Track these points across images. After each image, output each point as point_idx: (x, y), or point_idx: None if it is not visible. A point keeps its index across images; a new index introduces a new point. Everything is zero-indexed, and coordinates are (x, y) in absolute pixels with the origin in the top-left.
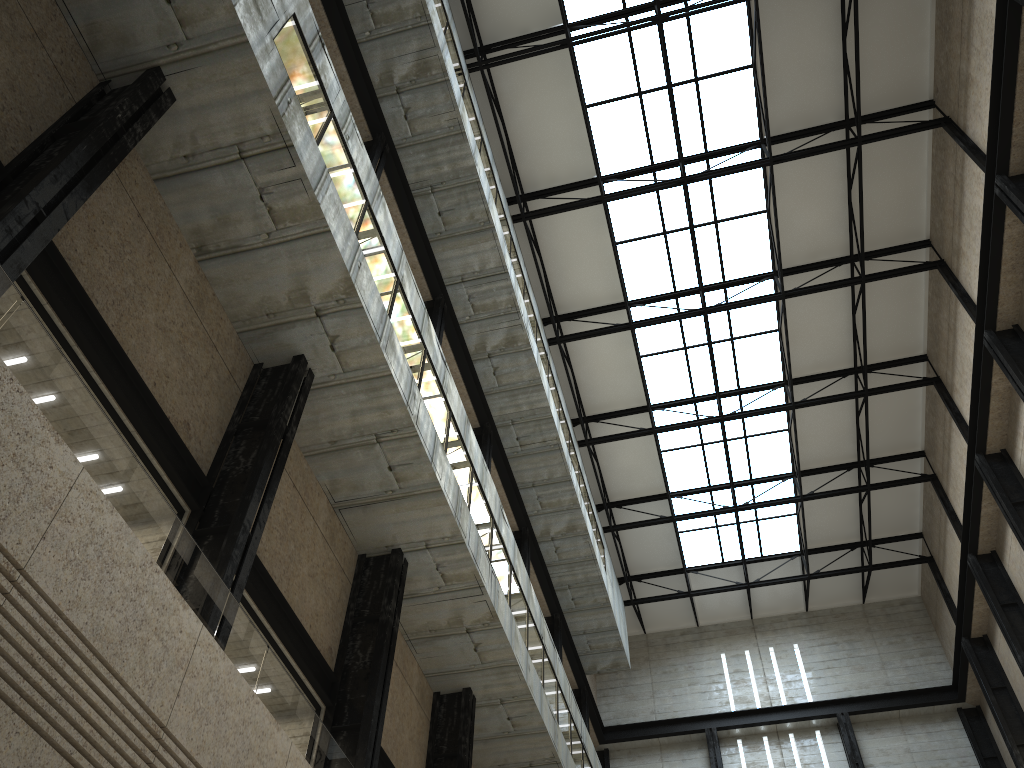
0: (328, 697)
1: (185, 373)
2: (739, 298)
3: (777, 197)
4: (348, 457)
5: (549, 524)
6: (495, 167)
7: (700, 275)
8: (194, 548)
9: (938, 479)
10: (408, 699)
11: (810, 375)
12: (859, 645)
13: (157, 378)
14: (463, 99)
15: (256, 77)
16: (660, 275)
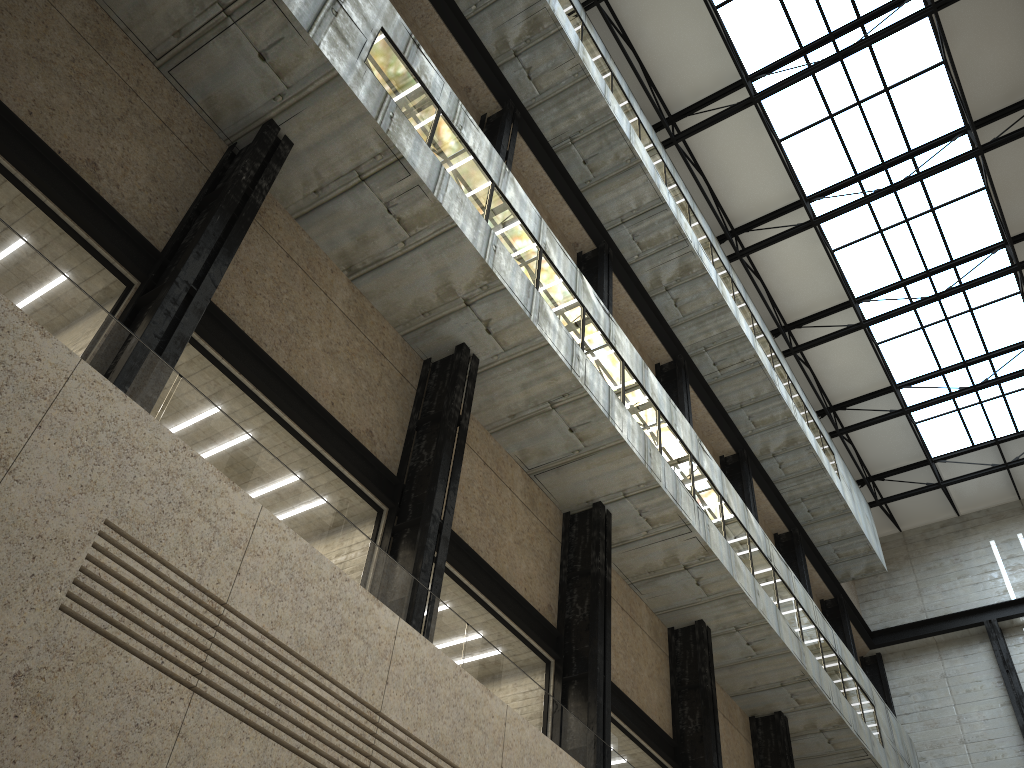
0: (554, 651)
1: (359, 386)
2: (931, 164)
3: (953, 44)
4: (529, 427)
5: (767, 441)
6: (633, 98)
7: (878, 152)
8: (378, 552)
9: None
10: (641, 639)
11: None
12: None
13: (333, 398)
14: (583, 41)
15: (354, 104)
16: (835, 161)
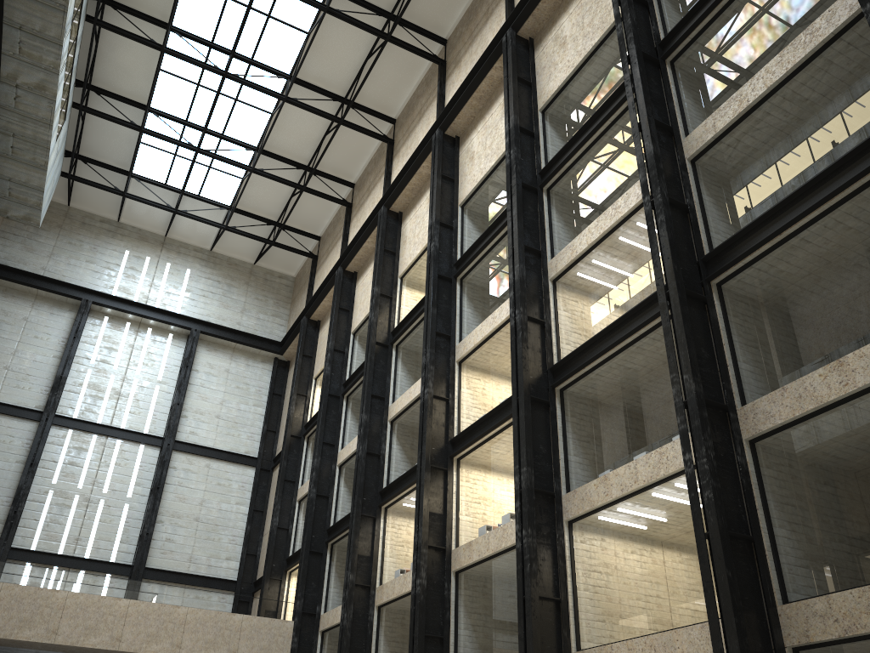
0: None
1: None
2: None
3: None
4: None
5: (20, 72)
6: None
7: None
8: None
9: (352, 208)
10: None
11: (311, 84)
12: (235, 291)
13: None
14: None
15: None
16: None
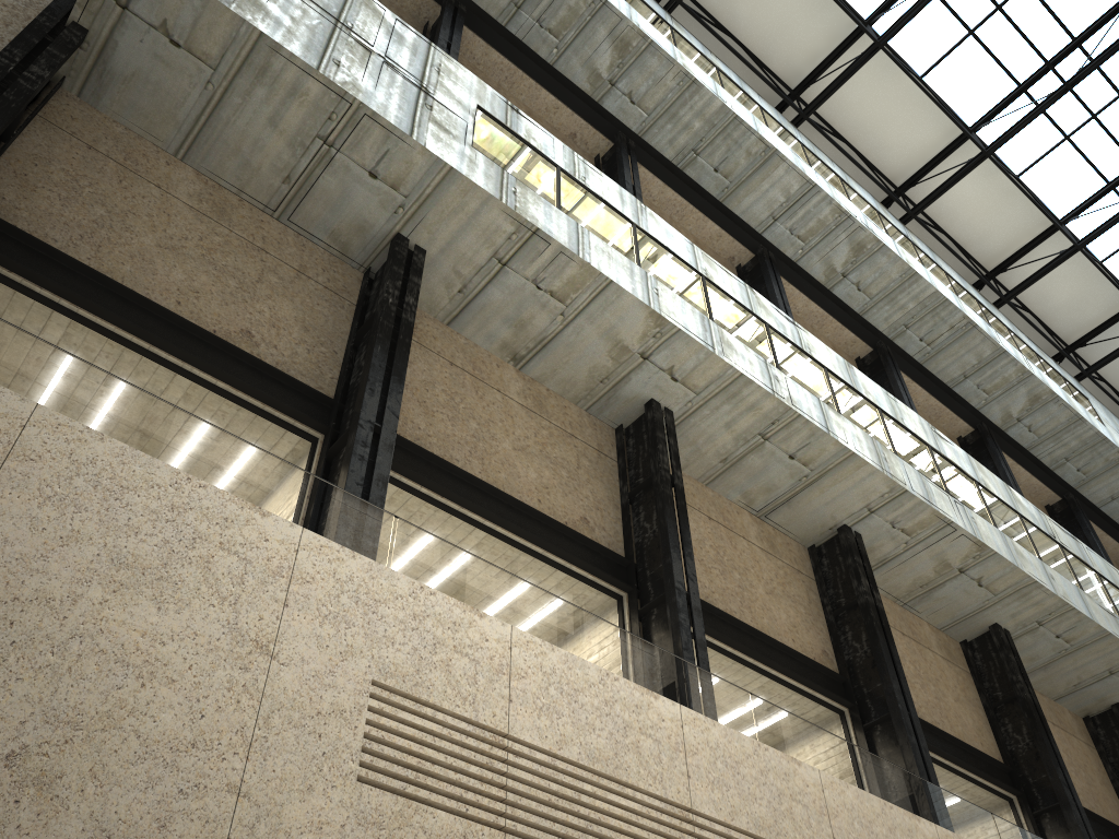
0: (845, 699)
1: (559, 475)
2: (1104, 46)
3: None
4: (745, 466)
5: (1006, 407)
6: (747, 86)
7: (1038, 53)
8: (638, 641)
9: None
10: (934, 662)
11: None
12: None
13: (538, 494)
14: (677, 46)
15: (475, 192)
16: (991, 79)
